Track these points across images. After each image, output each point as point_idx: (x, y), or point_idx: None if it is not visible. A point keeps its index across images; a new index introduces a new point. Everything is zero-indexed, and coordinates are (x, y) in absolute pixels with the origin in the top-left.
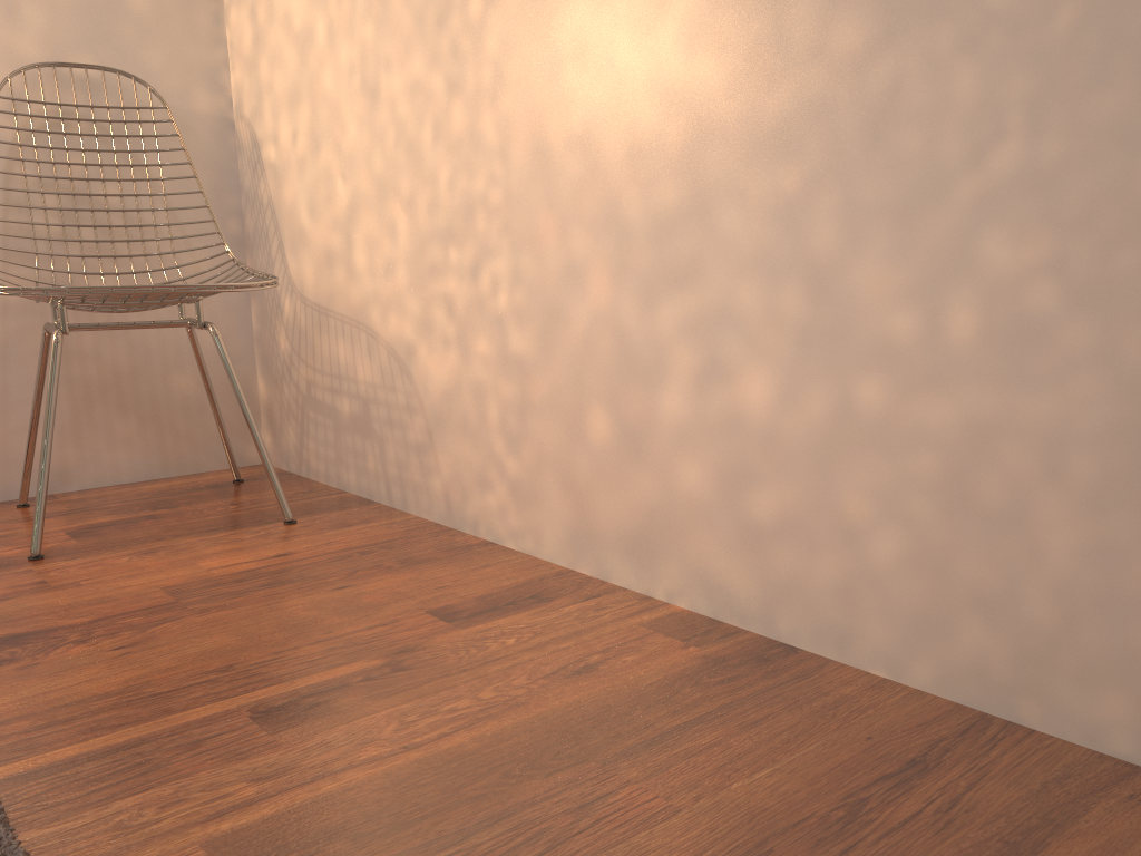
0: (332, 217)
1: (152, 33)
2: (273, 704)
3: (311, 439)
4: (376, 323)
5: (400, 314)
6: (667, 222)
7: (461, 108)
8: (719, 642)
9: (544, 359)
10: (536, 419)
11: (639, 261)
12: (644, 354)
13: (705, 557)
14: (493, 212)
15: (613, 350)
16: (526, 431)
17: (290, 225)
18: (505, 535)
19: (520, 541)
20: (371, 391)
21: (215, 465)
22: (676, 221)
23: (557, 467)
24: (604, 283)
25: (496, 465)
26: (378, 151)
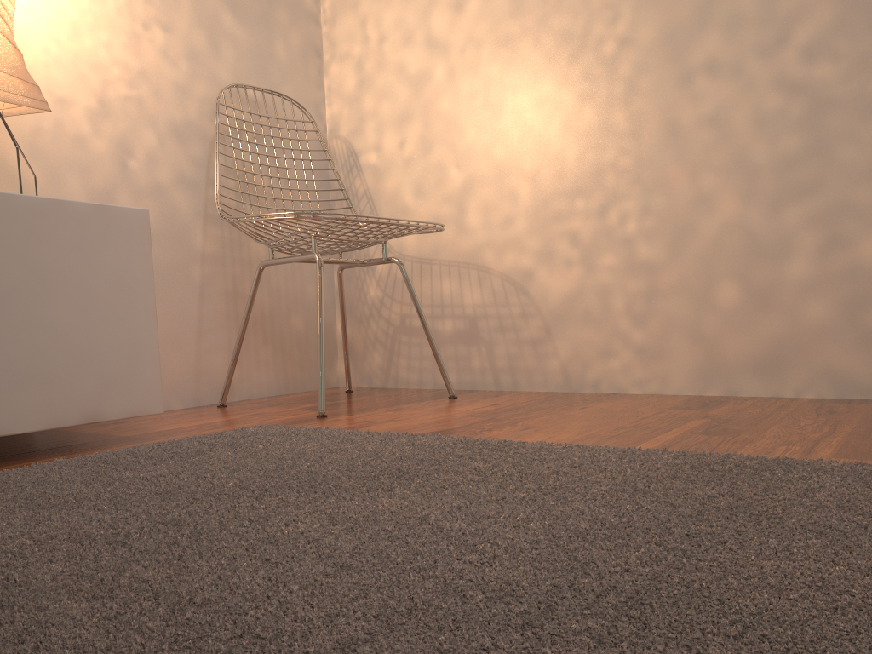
0: (443, 195)
1: (287, 75)
2: (700, 432)
3: (402, 357)
4: (489, 261)
5: (518, 251)
6: (791, 159)
7: (592, 110)
8: (869, 402)
9: (673, 259)
10: (664, 300)
11: (765, 186)
12: (771, 242)
13: (830, 360)
14: (622, 172)
15: (741, 244)
16: (653, 310)
17: (390, 206)
18: (629, 386)
19: (646, 386)
20: (480, 310)
21: (313, 386)
22: (799, 158)
23: (685, 328)
24: (733, 203)
25: (620, 338)
26: (499, 145)
